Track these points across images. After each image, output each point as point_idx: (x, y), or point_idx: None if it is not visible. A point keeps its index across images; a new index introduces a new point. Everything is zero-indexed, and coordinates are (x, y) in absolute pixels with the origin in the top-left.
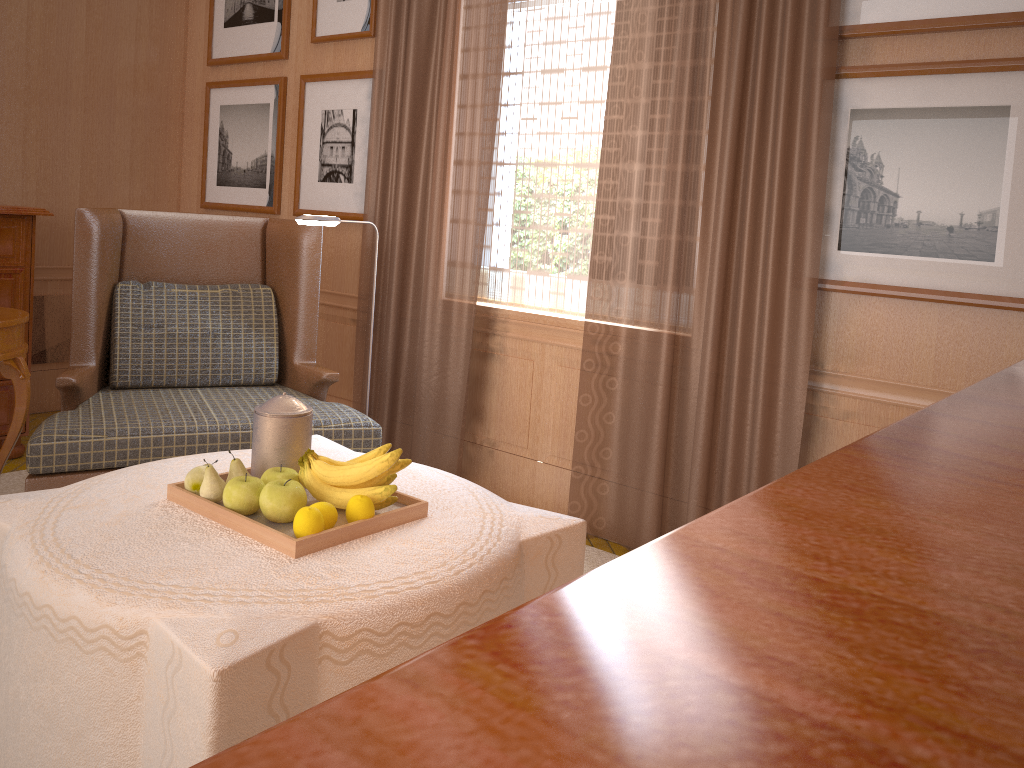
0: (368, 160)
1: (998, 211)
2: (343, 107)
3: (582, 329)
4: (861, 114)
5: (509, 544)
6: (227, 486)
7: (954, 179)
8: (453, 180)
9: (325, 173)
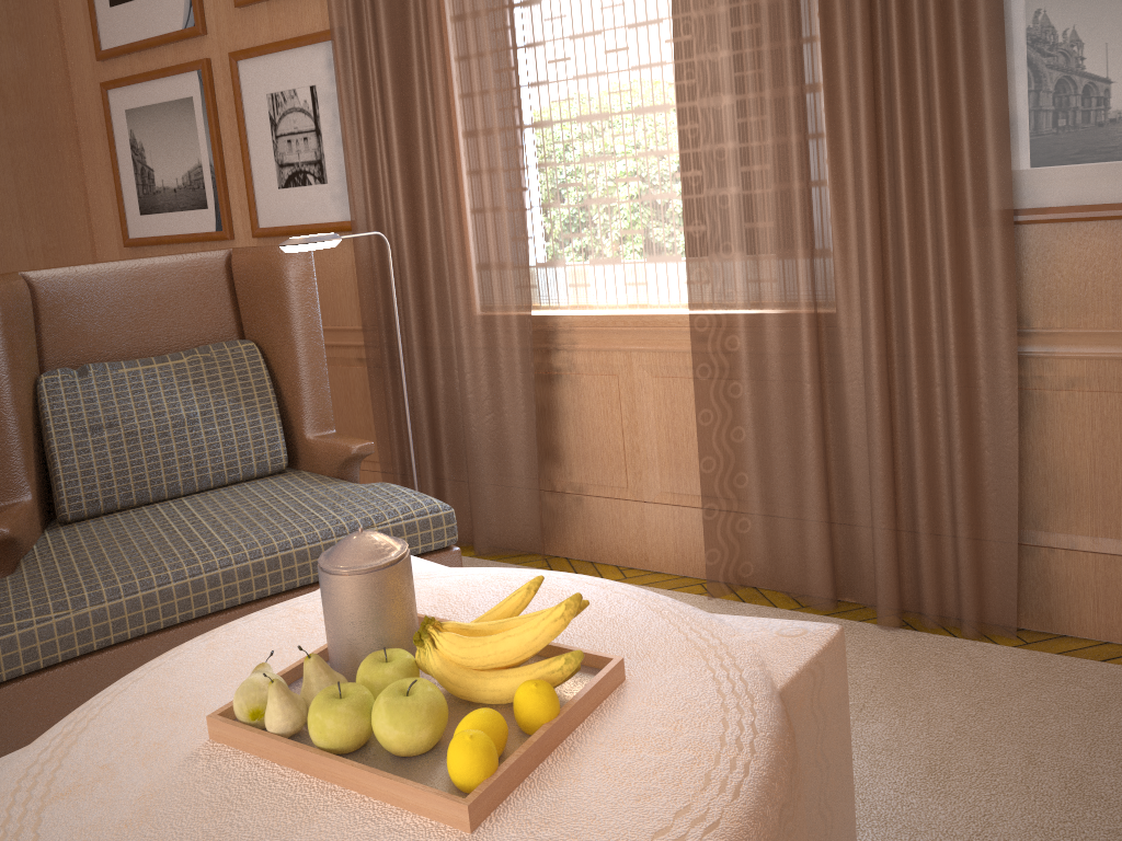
0: (345, 150)
1: None
2: (296, 85)
3: (679, 325)
4: None
5: (770, 703)
6: (314, 713)
7: None
8: (468, 158)
9: (287, 176)
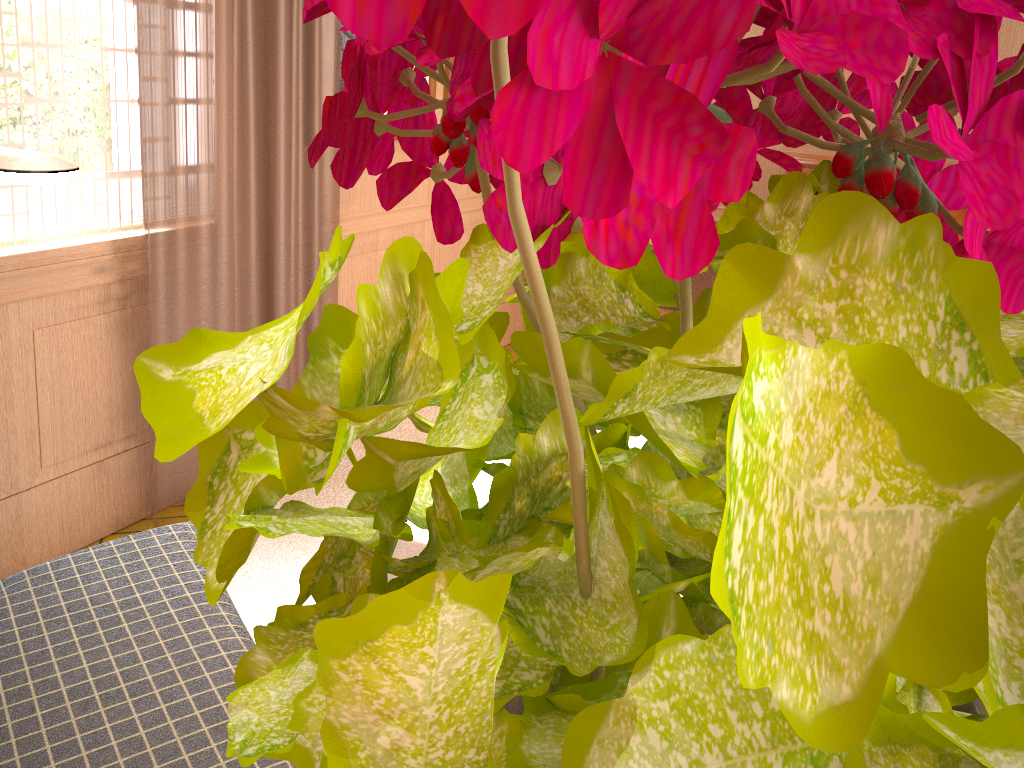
0: None
1: None
2: None
3: (74, 258)
4: None
5: None
6: None
7: None
8: None
9: None
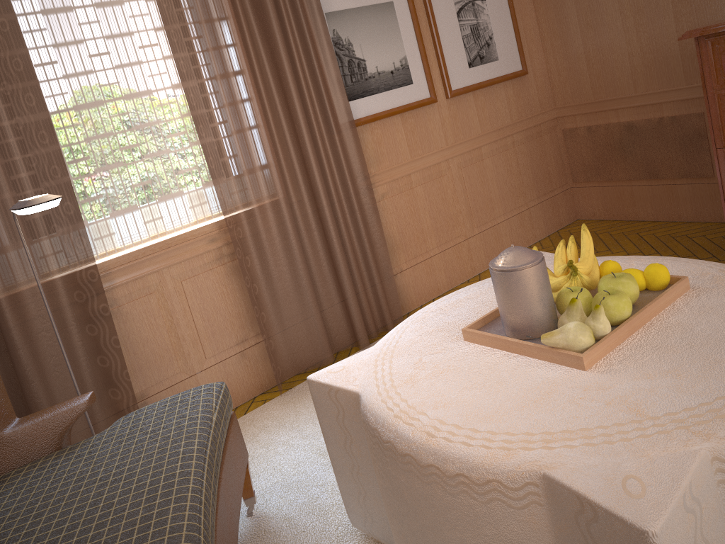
0: None
1: (407, 57)
2: None
3: (195, 237)
4: (333, 15)
5: None
6: (621, 301)
7: (386, 44)
8: None
9: None
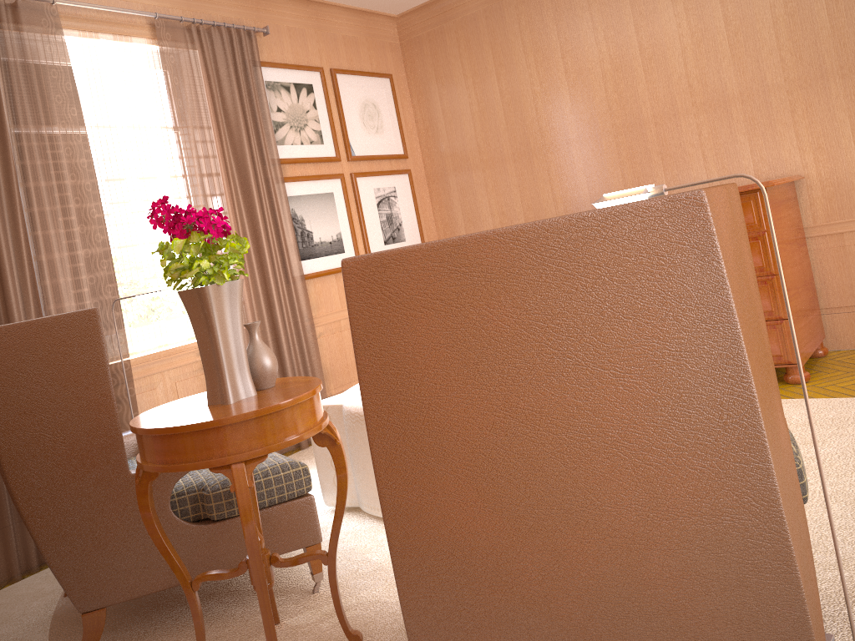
0: None
1: (342, 232)
2: None
3: (188, 349)
4: (292, 198)
5: None
6: None
7: (327, 222)
8: (58, 270)
9: None
